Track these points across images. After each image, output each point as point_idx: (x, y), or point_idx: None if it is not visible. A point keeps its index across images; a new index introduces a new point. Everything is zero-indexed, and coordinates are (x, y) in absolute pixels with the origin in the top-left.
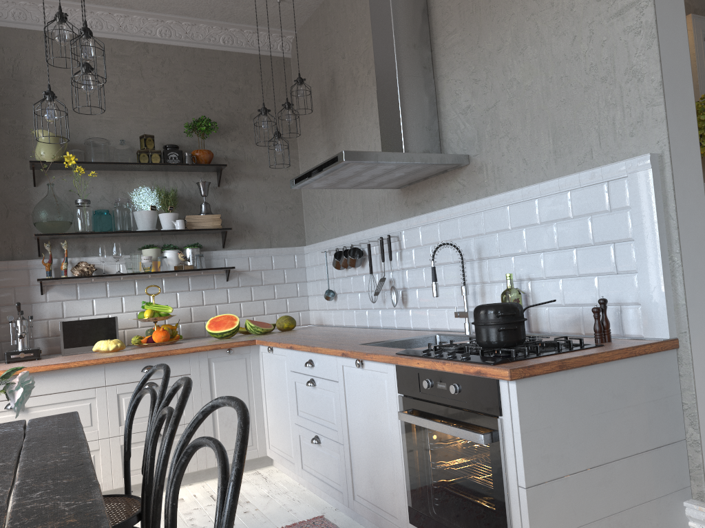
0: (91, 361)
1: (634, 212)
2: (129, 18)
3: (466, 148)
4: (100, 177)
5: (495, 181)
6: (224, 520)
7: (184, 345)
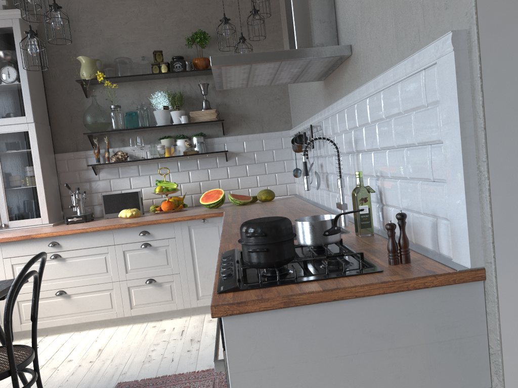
0: (101, 228)
1: (442, 107)
2: None
3: (349, 37)
4: (130, 87)
5: (365, 71)
6: None
7: (176, 214)
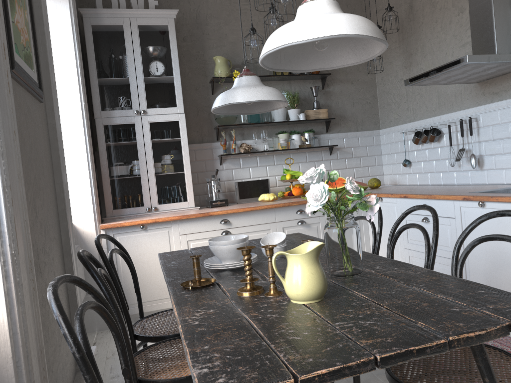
0: (268, 206)
1: None
2: None
3: None
4: None
5: None
6: None
7: None
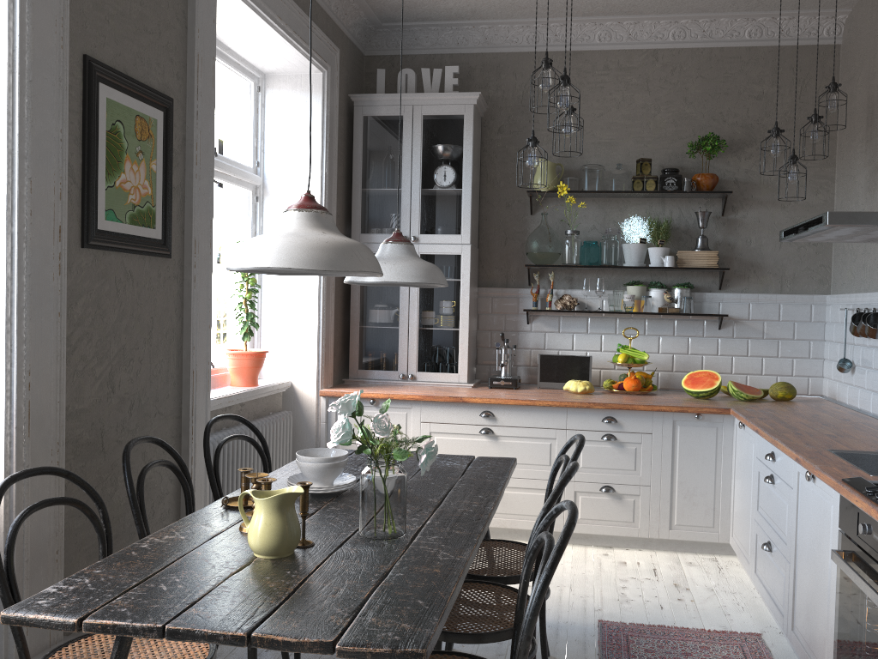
0: (554, 403)
1: None
2: (639, 24)
3: None
4: (592, 205)
5: None
6: (528, 613)
7: (651, 400)
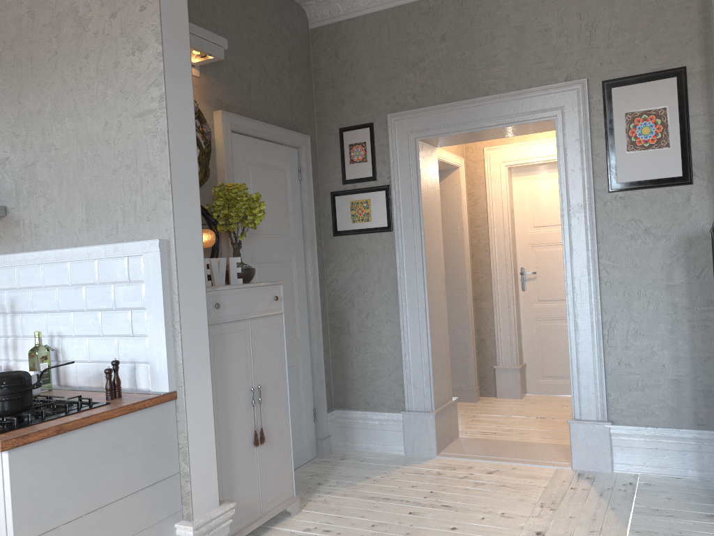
0: None
1: (147, 285)
2: None
3: (4, 199)
4: None
5: (32, 237)
6: None
7: None
